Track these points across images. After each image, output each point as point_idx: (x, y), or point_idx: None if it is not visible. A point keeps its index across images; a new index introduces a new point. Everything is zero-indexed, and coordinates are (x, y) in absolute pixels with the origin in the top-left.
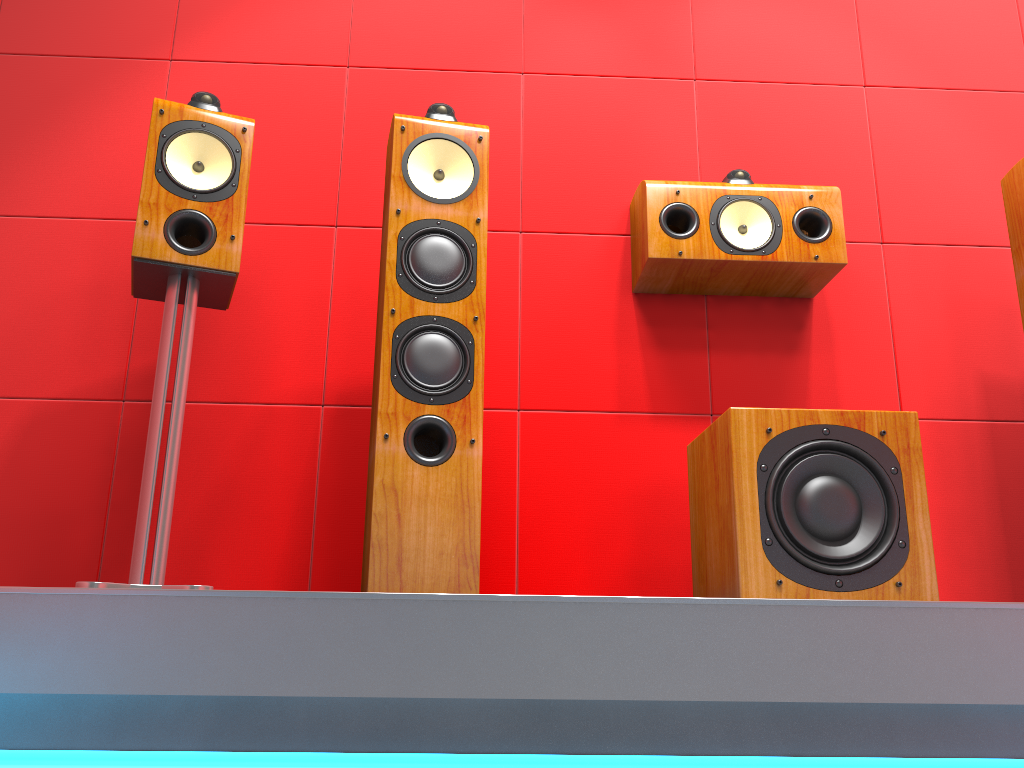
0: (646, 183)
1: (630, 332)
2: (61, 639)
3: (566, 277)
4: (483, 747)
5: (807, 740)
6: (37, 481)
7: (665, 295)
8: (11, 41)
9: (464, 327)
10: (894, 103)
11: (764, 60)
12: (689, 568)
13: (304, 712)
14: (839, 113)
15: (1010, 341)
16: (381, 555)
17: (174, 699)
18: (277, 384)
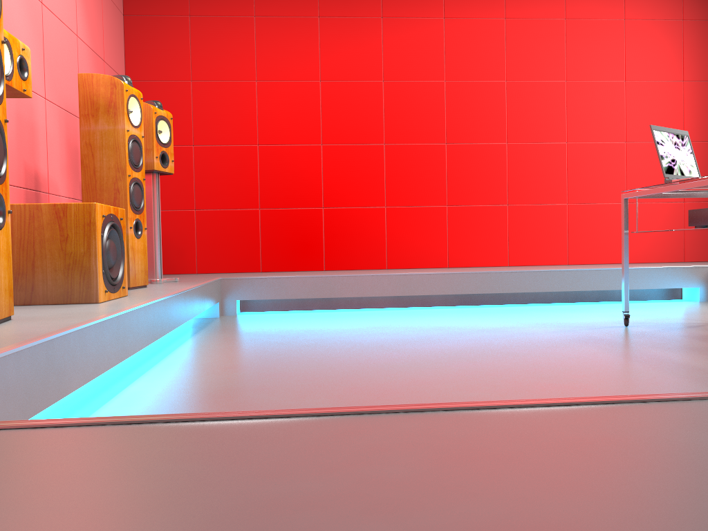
0: None
1: None
2: (1, 394)
3: None
4: None
5: None
6: None
7: None
8: None
9: (3, 126)
10: None
11: None
12: None
13: None
14: None
15: (32, 146)
16: None
17: None
18: None
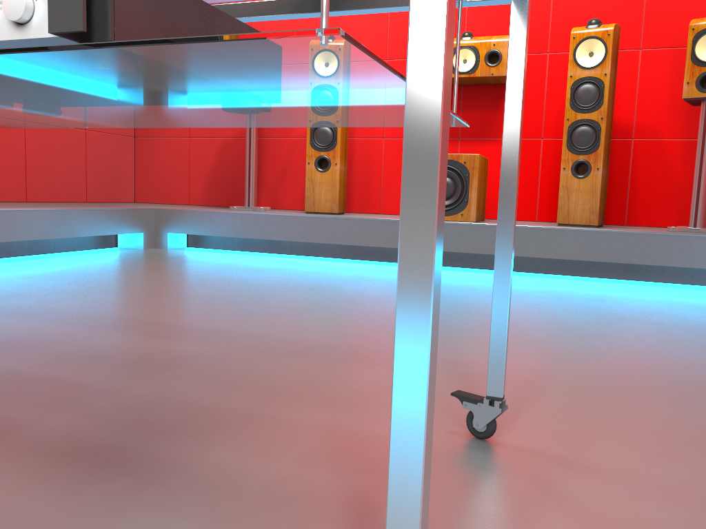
0: None
1: None
2: (222, 223)
3: None
4: (334, 256)
5: None
6: (227, 167)
7: None
8: None
9: None
10: None
11: None
12: None
13: (288, 244)
14: None
15: None
16: (308, 200)
17: (255, 239)
18: (298, 130)
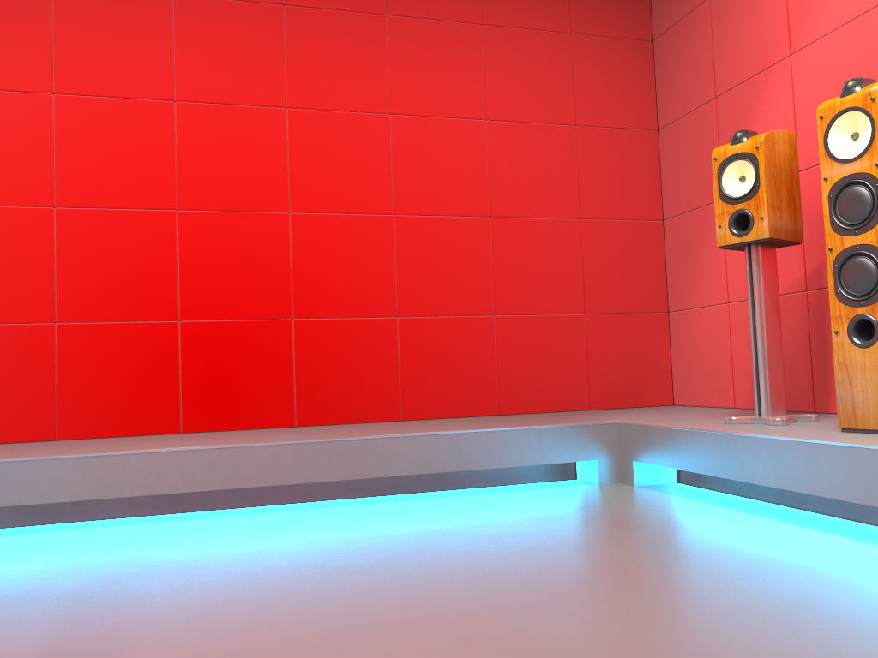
0: None
1: None
2: (689, 449)
3: None
4: None
5: None
6: None
7: None
8: (721, 85)
9: (876, 248)
10: None
11: None
12: None
13: None
14: None
15: None
16: (842, 405)
17: None
18: None
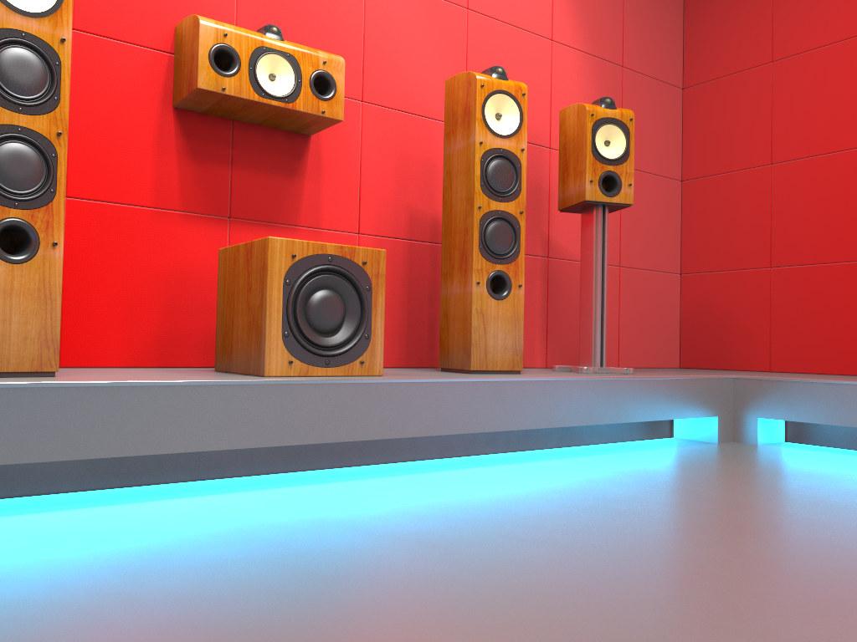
0: (200, 20)
1: (169, 141)
2: None
3: (114, 82)
4: (66, 488)
5: (297, 461)
6: None
7: (200, 114)
8: None
9: (48, 140)
10: None
11: None
12: (203, 334)
13: None
14: None
15: (429, 187)
16: None
17: None
18: None
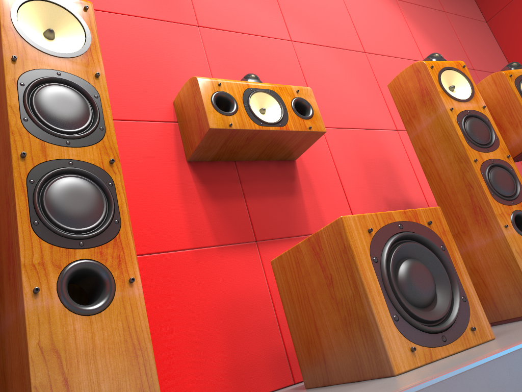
0: (197, 77)
1: (191, 189)
2: None
3: (137, 152)
4: None
5: None
6: None
7: (209, 162)
8: None
9: (102, 170)
10: (308, 51)
11: (236, 20)
12: (267, 356)
13: None
14: (282, 54)
15: (392, 179)
16: None
17: None
18: None
